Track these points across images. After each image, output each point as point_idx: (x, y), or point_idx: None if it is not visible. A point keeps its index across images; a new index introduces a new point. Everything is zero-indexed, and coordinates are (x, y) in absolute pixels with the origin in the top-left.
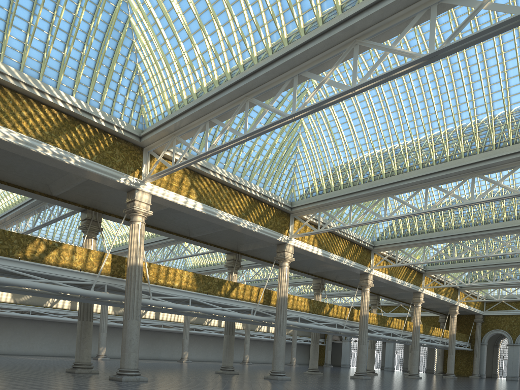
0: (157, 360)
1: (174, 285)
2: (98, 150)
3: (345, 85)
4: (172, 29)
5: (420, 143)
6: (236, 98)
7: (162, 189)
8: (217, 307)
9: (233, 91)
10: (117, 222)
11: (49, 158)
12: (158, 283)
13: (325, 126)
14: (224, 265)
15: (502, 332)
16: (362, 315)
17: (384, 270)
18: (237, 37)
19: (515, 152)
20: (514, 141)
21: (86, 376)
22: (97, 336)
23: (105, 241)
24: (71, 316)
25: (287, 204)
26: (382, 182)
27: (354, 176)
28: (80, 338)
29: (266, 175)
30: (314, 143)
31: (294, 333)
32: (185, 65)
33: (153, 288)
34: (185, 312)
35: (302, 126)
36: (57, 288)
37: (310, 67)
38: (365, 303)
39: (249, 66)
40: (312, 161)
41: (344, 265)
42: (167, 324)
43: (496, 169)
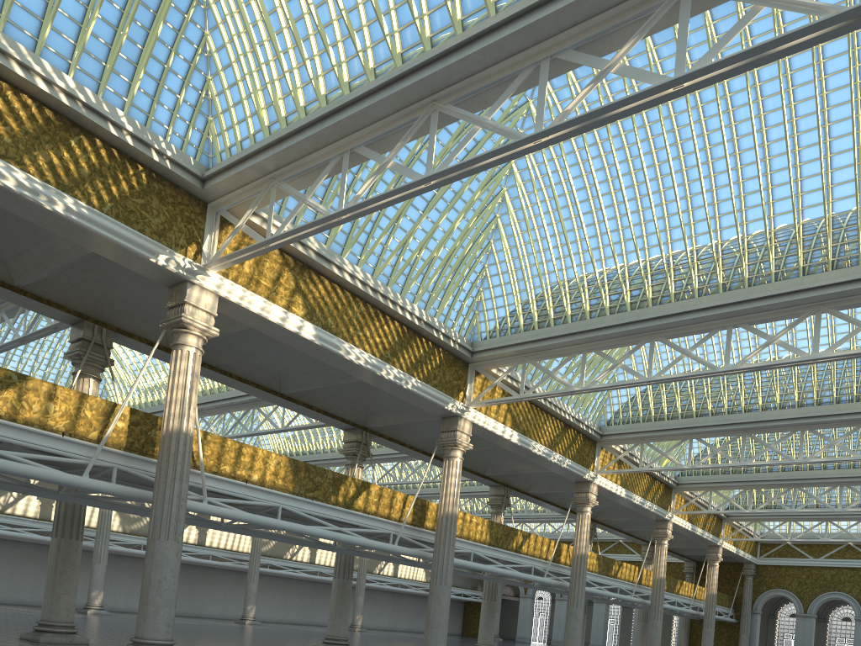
0: (198, 618)
1: (252, 478)
2: (116, 194)
3: (658, 74)
4: None
5: (722, 246)
6: (413, 103)
7: (241, 289)
8: (329, 527)
9: (409, 87)
10: (142, 352)
11: (9, 193)
12: (220, 472)
13: (546, 206)
14: (329, 455)
15: (787, 595)
16: (578, 554)
17: (614, 478)
18: None
19: None
20: None
21: None
22: (87, 570)
23: (113, 397)
24: (40, 530)
25: (465, 345)
26: (647, 314)
27: (594, 302)
28: (54, 573)
29: (432, 287)
30: (522, 237)
31: None
32: (307, 36)
33: (210, 482)
34: (266, 532)
35: (504, 202)
36: (11, 467)
37: (578, 40)
38: (583, 534)
39: (443, 40)
40: (515, 270)
41: (553, 464)
42: (219, 555)
43: None
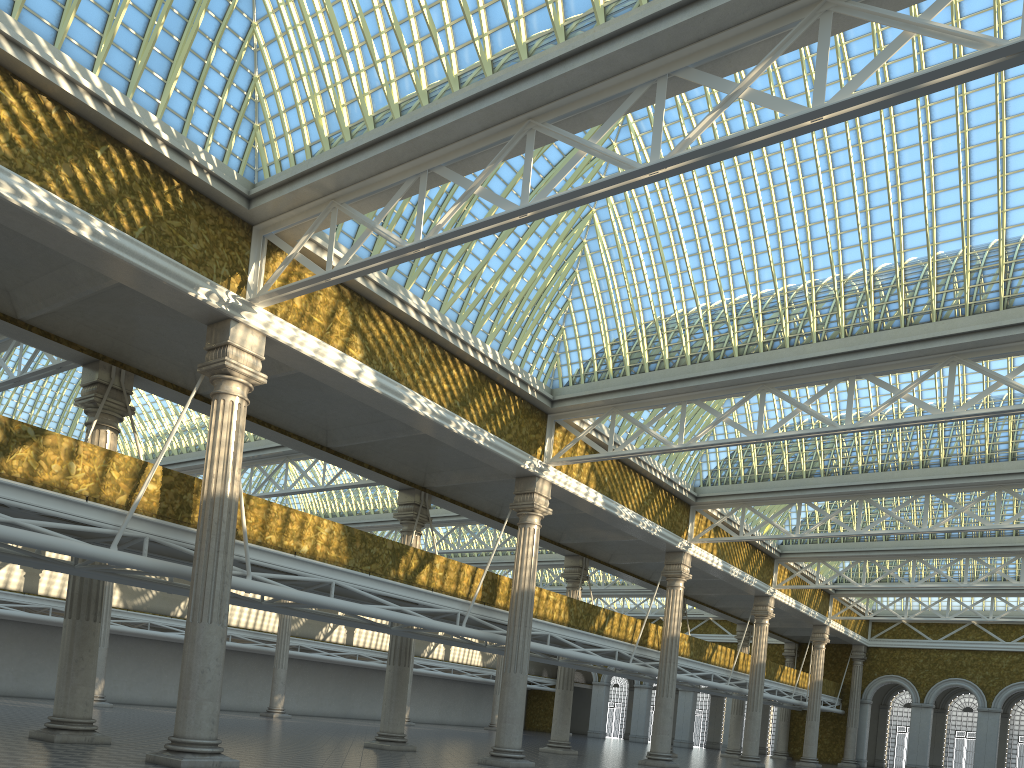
0: None
1: (301, 549)
2: (149, 215)
3: (793, 103)
4: None
5: (845, 284)
6: (506, 120)
7: (291, 327)
8: (388, 606)
9: (503, 102)
10: (165, 397)
11: (28, 215)
12: (265, 543)
13: (642, 231)
14: (372, 517)
15: (902, 681)
16: (668, 636)
17: (710, 547)
18: None
19: None
20: None
21: (86, 752)
22: None
23: None
24: (26, 606)
25: (544, 393)
26: (757, 361)
27: (696, 345)
28: (69, 660)
29: (507, 325)
30: (613, 267)
31: (500, 665)
32: (378, 34)
33: (254, 554)
34: (312, 611)
35: (593, 226)
36: (29, 538)
37: (701, 58)
38: (674, 613)
39: (542, 47)
40: (604, 305)
41: (641, 531)
42: (241, 635)
43: (1004, 352)
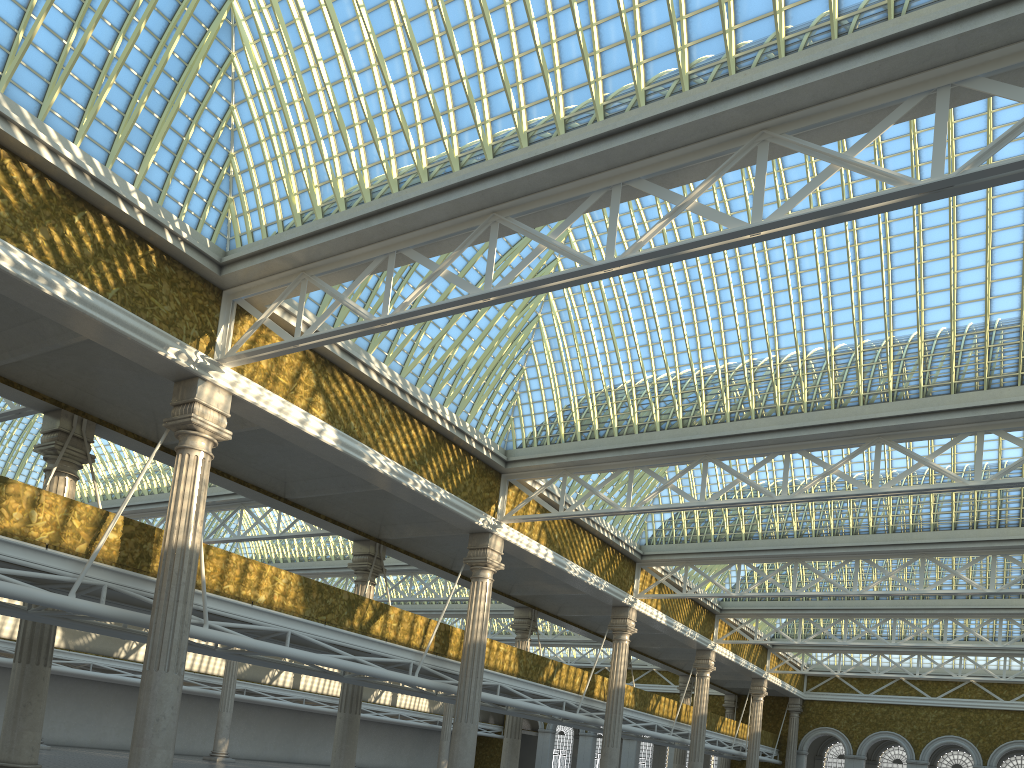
0: None
1: (258, 599)
2: (123, 277)
3: (734, 218)
4: (341, 40)
5: (781, 367)
6: (471, 212)
7: (257, 387)
8: (342, 655)
9: (469, 196)
10: (126, 446)
11: (4, 274)
12: (222, 592)
13: (594, 309)
14: (324, 564)
15: (835, 733)
16: (614, 687)
17: (655, 602)
18: (487, 85)
19: (963, 406)
20: (959, 388)
21: None
22: None
23: None
24: None
25: (499, 454)
26: (700, 433)
27: (643, 415)
28: (17, 705)
29: (464, 389)
30: (566, 340)
31: (447, 711)
32: (352, 125)
33: (211, 603)
34: (265, 658)
35: (547, 301)
36: None
37: (652, 171)
38: (620, 665)
39: (506, 150)
40: (557, 374)
41: (589, 586)
42: (186, 678)
43: (924, 435)
